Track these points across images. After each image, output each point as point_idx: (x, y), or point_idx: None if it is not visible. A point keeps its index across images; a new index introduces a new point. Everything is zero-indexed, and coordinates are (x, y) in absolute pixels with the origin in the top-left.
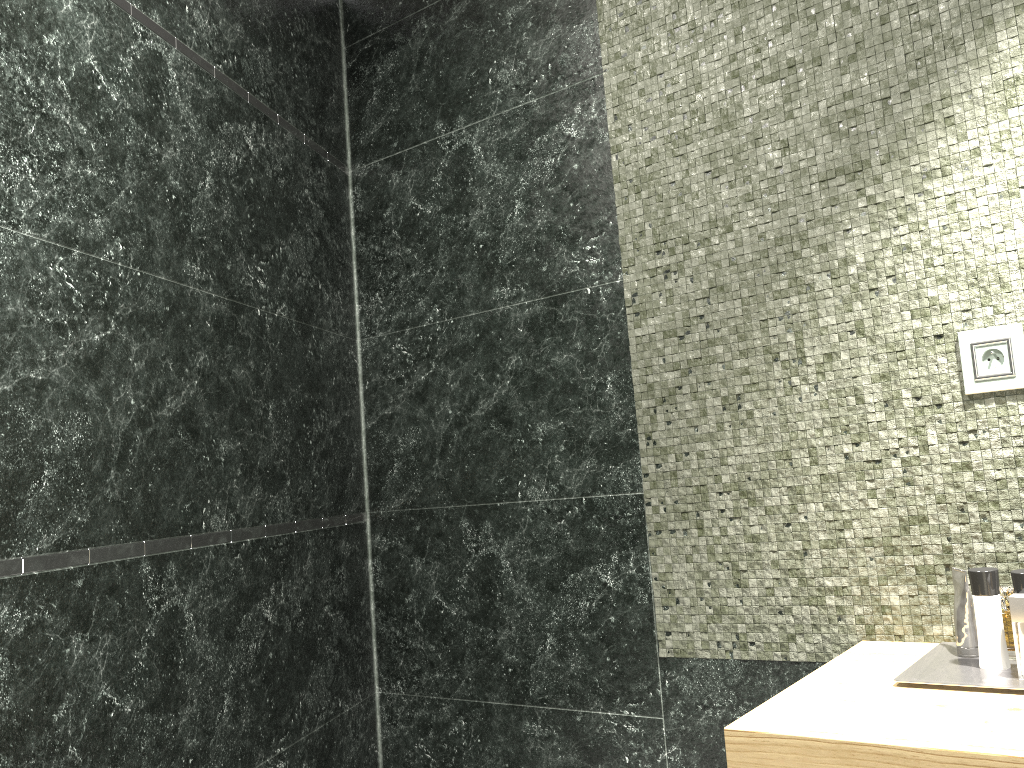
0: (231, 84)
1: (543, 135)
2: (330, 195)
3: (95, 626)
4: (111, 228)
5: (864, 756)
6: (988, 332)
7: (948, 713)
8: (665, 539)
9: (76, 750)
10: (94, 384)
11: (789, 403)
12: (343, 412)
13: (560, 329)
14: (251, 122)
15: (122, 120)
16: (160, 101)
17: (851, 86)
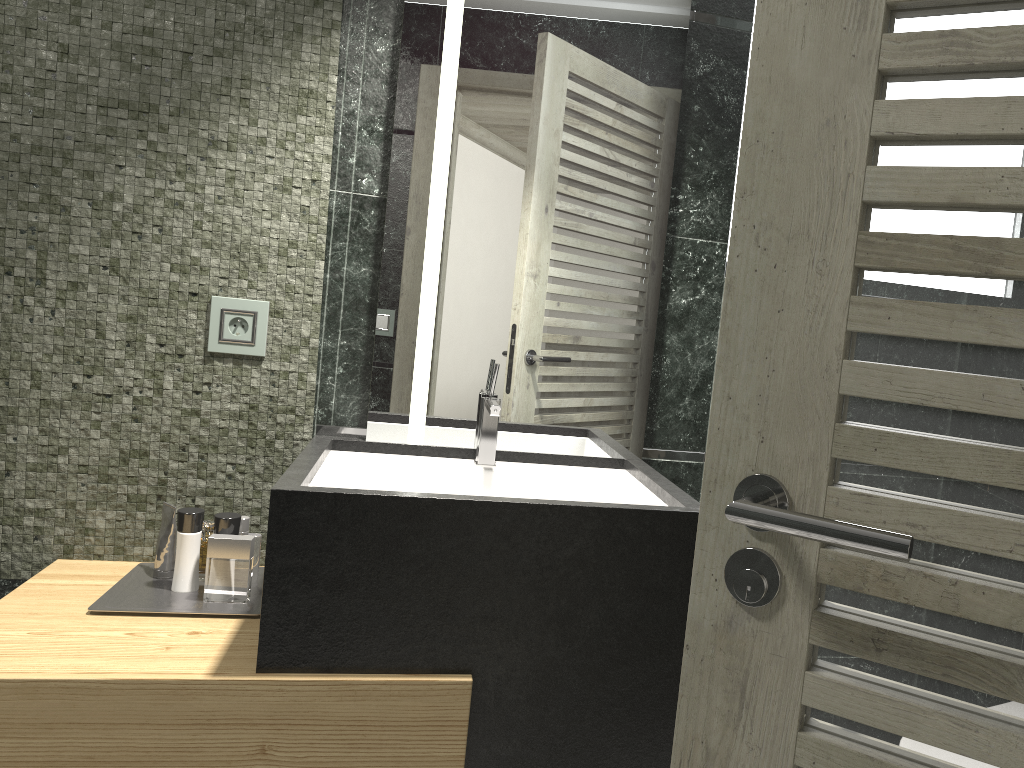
0: None
1: None
2: None
3: None
4: None
5: (49, 690)
6: (240, 303)
7: (136, 641)
8: None
9: None
10: None
11: (17, 322)
12: None
13: None
14: None
15: None
16: None
17: (154, 24)
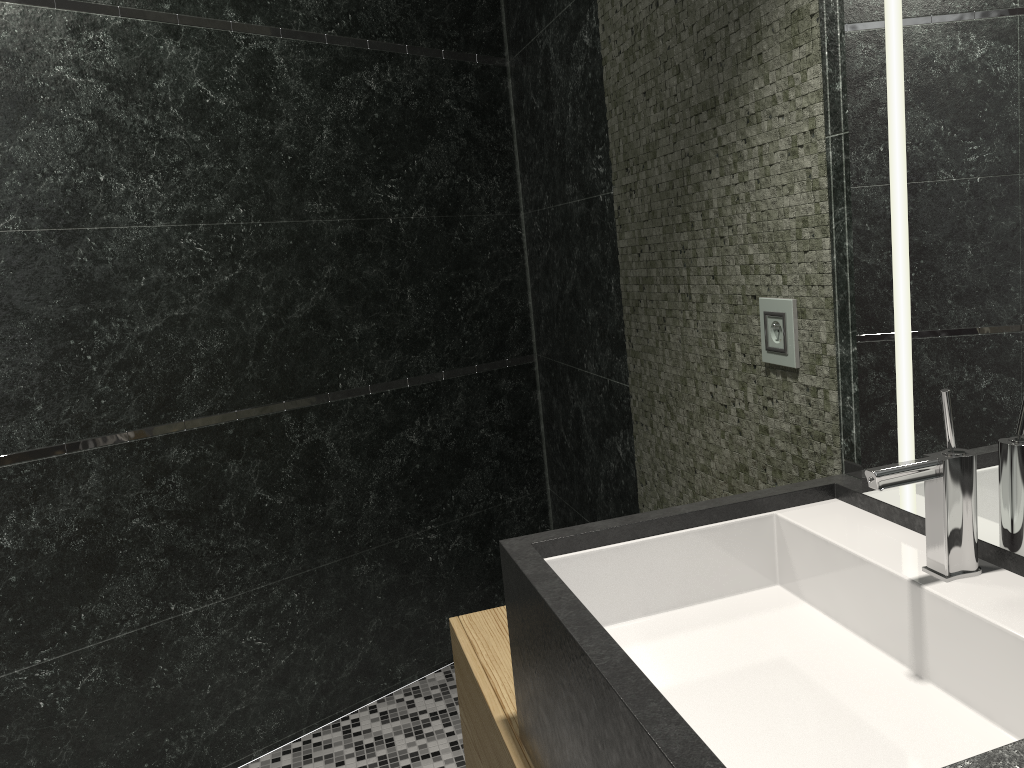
0: (346, 41)
1: (575, 41)
2: (481, 94)
3: (246, 455)
4: (231, 200)
5: (469, 671)
6: (774, 303)
7: None
8: (638, 430)
9: (239, 524)
10: (228, 309)
11: (685, 334)
12: (502, 278)
13: (591, 230)
14: (373, 65)
15: (232, 117)
16: (268, 87)
17: (709, 9)
